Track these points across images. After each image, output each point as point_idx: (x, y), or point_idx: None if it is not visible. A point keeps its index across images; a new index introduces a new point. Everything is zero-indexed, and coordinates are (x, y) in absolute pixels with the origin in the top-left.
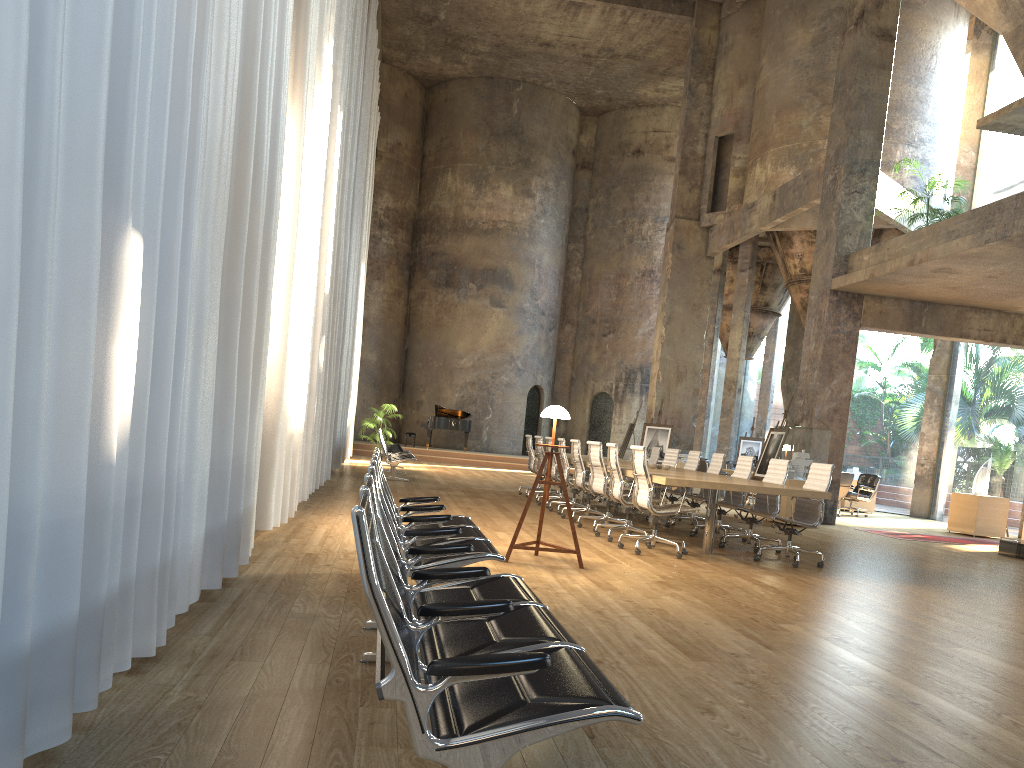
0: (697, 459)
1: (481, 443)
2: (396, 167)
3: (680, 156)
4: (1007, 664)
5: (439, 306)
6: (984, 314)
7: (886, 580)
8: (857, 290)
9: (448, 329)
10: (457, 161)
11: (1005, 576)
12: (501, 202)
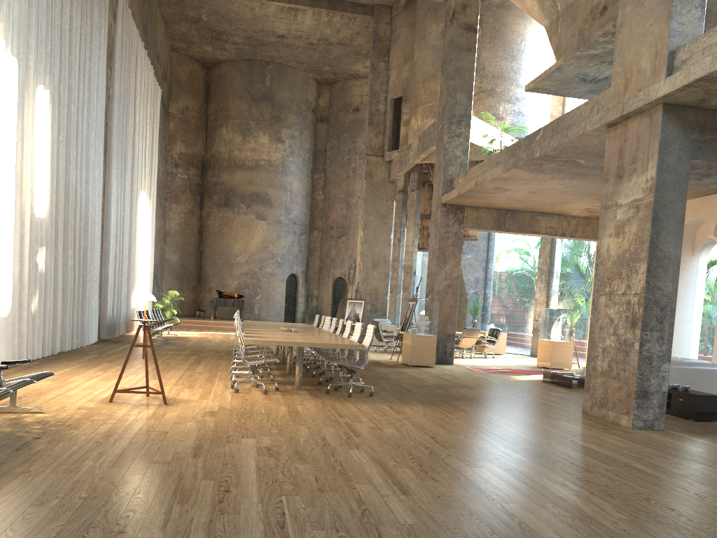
0: (334, 323)
1: (254, 315)
2: (186, 124)
3: (368, 112)
4: (369, 460)
5: (221, 220)
6: (549, 217)
7: (405, 403)
8: (458, 203)
9: (227, 236)
10: (229, 119)
11: (511, 397)
12: (260, 146)
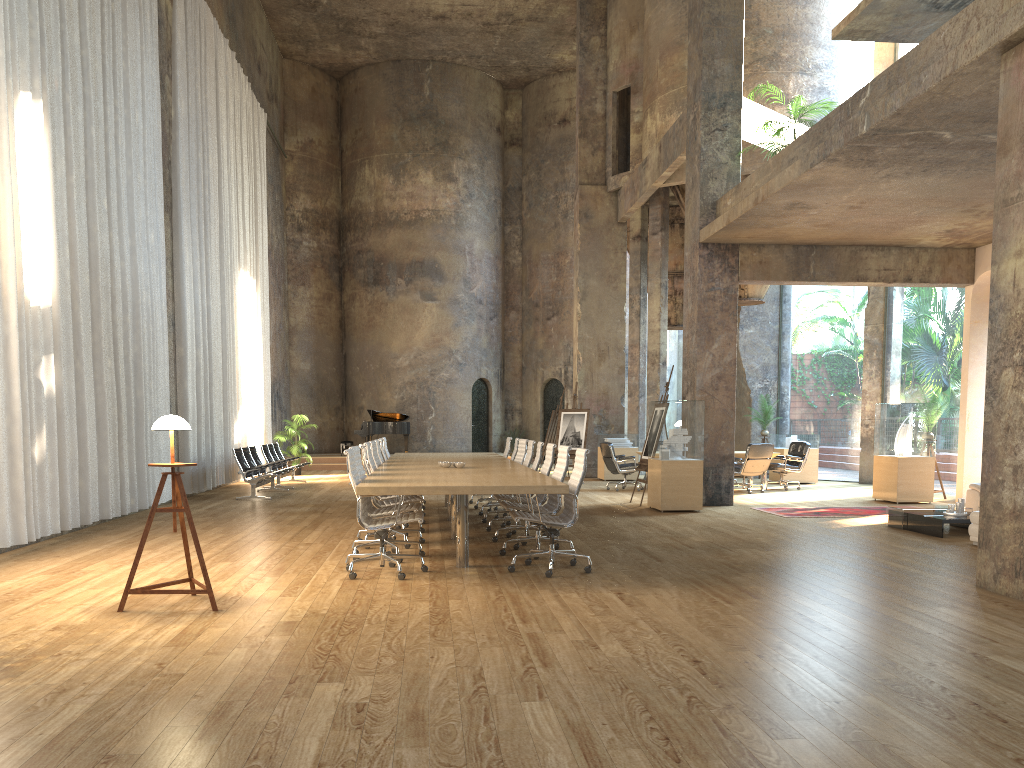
0: (531, 450)
1: (426, 444)
2: (310, 166)
3: (578, 118)
4: (559, 729)
5: (370, 306)
6: (882, 252)
7: (647, 585)
8: (728, 240)
9: (381, 329)
10: (373, 152)
11: (839, 560)
12: (422, 190)
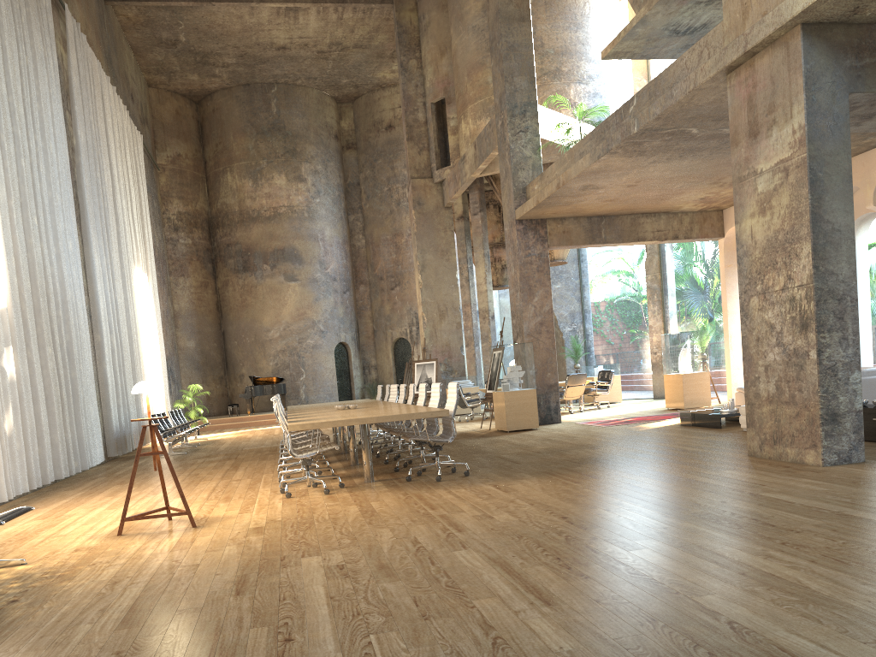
0: (403, 391)
1: (301, 401)
2: (180, 176)
3: (405, 125)
4: (484, 562)
5: (242, 289)
6: (655, 217)
7: (514, 478)
8: (537, 216)
9: (253, 308)
10: (233, 161)
11: (649, 450)
12: (277, 190)
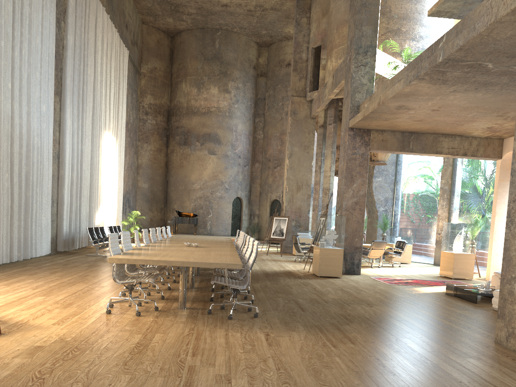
0: (243, 238)
1: (206, 230)
2: (154, 81)
3: (293, 60)
4: None
5: (181, 156)
6: (451, 138)
7: (288, 329)
8: (364, 127)
9: (186, 168)
10: (187, 75)
11: (412, 316)
12: (211, 96)
